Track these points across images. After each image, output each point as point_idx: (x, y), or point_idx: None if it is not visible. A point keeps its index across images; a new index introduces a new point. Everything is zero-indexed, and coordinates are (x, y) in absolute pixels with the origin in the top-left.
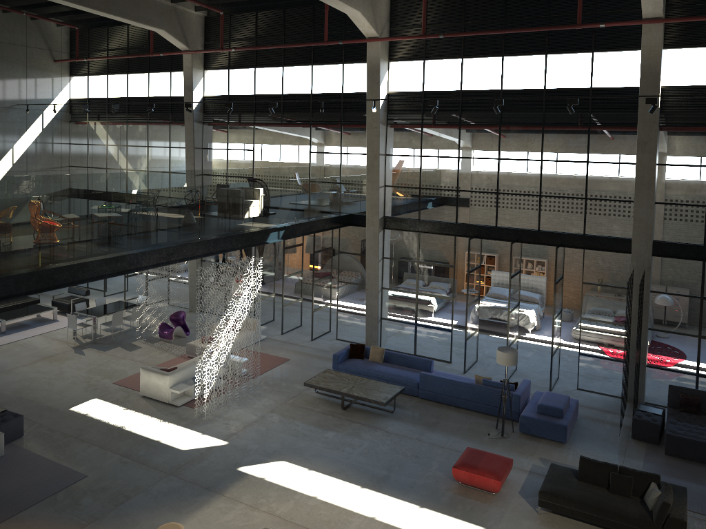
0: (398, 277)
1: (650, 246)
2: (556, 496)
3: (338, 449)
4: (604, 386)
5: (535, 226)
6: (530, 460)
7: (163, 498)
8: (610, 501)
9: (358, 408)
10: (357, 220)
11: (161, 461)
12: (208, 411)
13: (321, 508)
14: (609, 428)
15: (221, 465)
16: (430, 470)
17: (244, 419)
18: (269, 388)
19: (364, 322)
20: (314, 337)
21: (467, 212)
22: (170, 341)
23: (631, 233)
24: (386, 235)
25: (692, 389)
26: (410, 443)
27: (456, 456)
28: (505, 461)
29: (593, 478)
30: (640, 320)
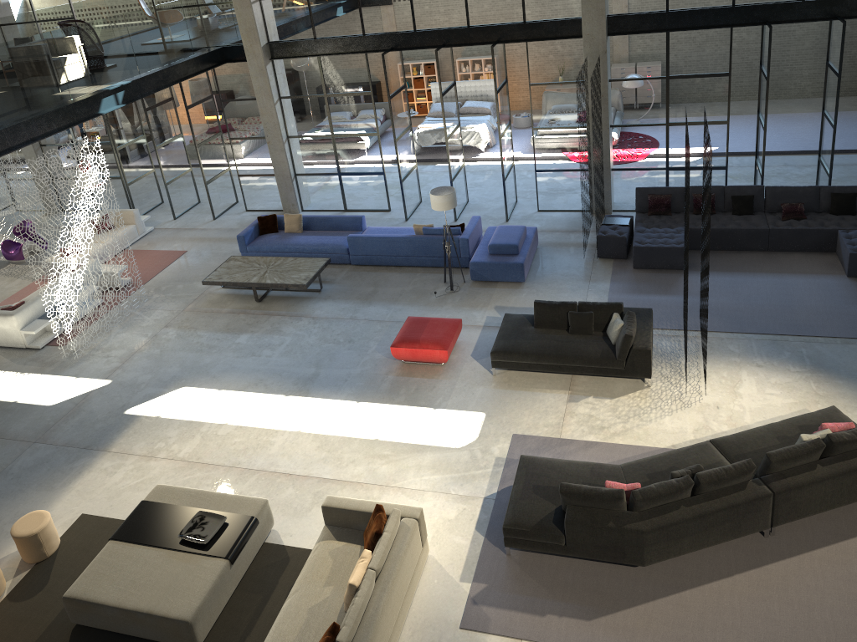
0: (304, 119)
1: (604, 25)
2: (510, 354)
3: (253, 355)
4: (568, 201)
5: (463, 22)
6: (484, 312)
7: (29, 475)
8: (570, 345)
9: (278, 295)
10: (234, 54)
11: (22, 427)
12: (82, 346)
13: (236, 435)
14: (573, 251)
15: (104, 413)
16: (367, 353)
17: (131, 345)
18: (161, 295)
19: (275, 184)
20: (216, 215)
21: (375, 18)
22: (23, 262)
23: (581, 10)
24: (277, 68)
25: (661, 188)
26: (343, 326)
27: (398, 328)
28: (451, 324)
29: (551, 322)
30: (599, 120)
